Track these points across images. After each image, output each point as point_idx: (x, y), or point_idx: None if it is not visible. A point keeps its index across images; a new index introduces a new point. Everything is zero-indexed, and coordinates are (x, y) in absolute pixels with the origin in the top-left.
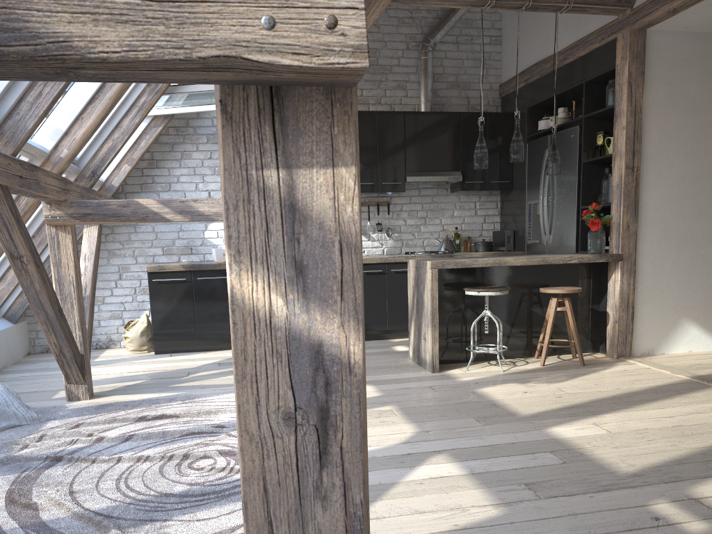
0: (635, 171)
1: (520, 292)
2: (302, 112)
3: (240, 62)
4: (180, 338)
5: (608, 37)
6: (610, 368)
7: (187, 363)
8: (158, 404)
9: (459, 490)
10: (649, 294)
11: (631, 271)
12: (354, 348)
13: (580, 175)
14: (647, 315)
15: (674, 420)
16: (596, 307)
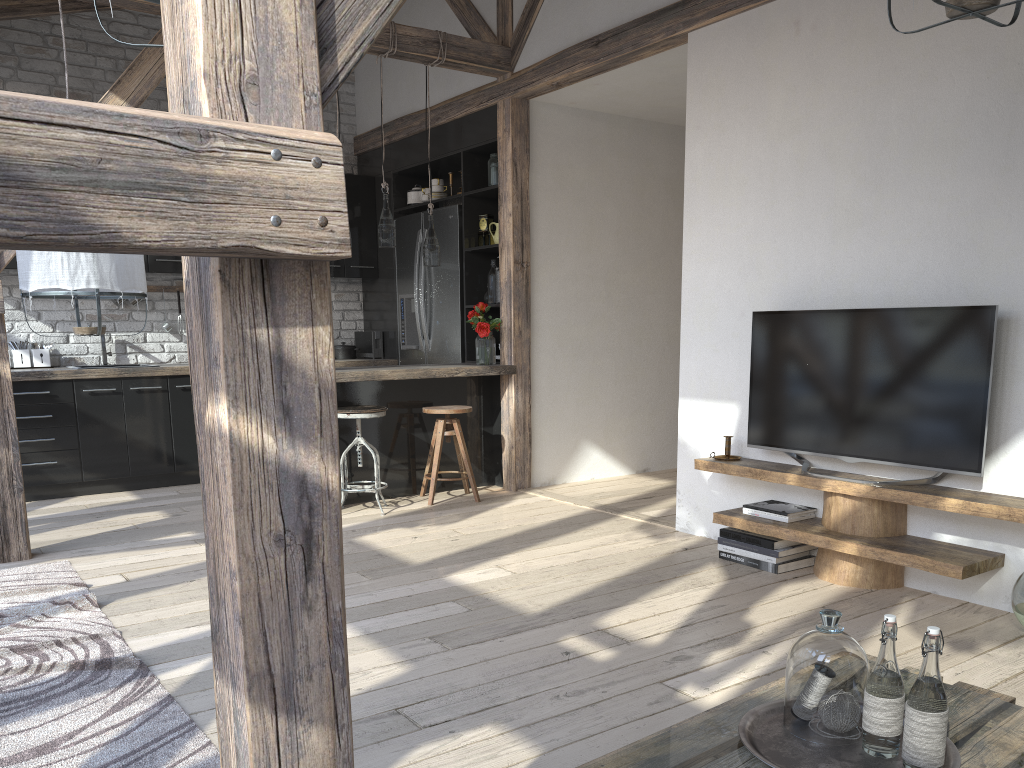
0: (525, 267)
1: (399, 413)
2: (287, 281)
3: (254, 250)
4: None
5: (488, 101)
6: (508, 502)
7: None
8: None
9: (355, 653)
10: (546, 413)
11: (526, 386)
12: (332, 476)
13: (462, 266)
14: (546, 438)
15: (579, 554)
16: (490, 430)
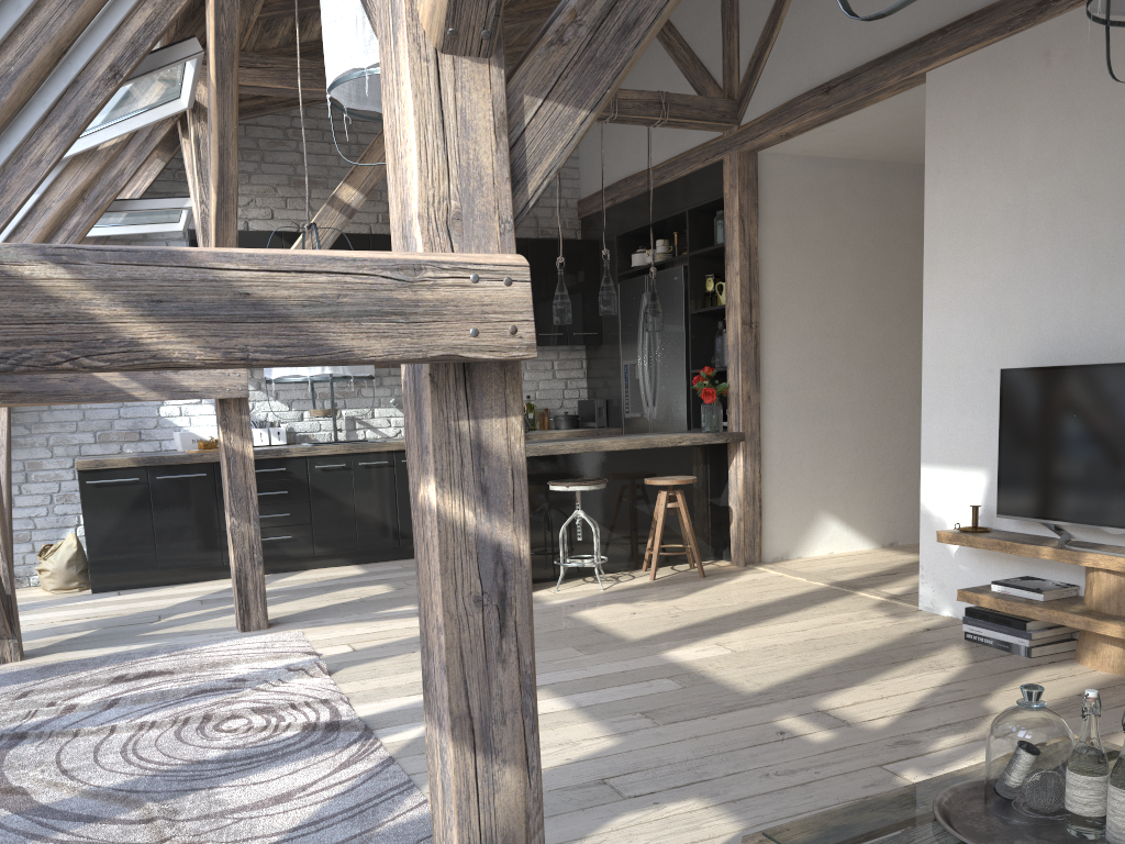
0: (753, 327)
1: (620, 484)
2: (485, 380)
3: (456, 358)
4: (132, 567)
5: (713, 157)
6: (735, 578)
7: (151, 603)
8: (134, 659)
9: (566, 725)
10: (778, 482)
11: (756, 454)
12: (523, 546)
13: (688, 329)
14: (778, 509)
15: (806, 633)
16: (717, 501)
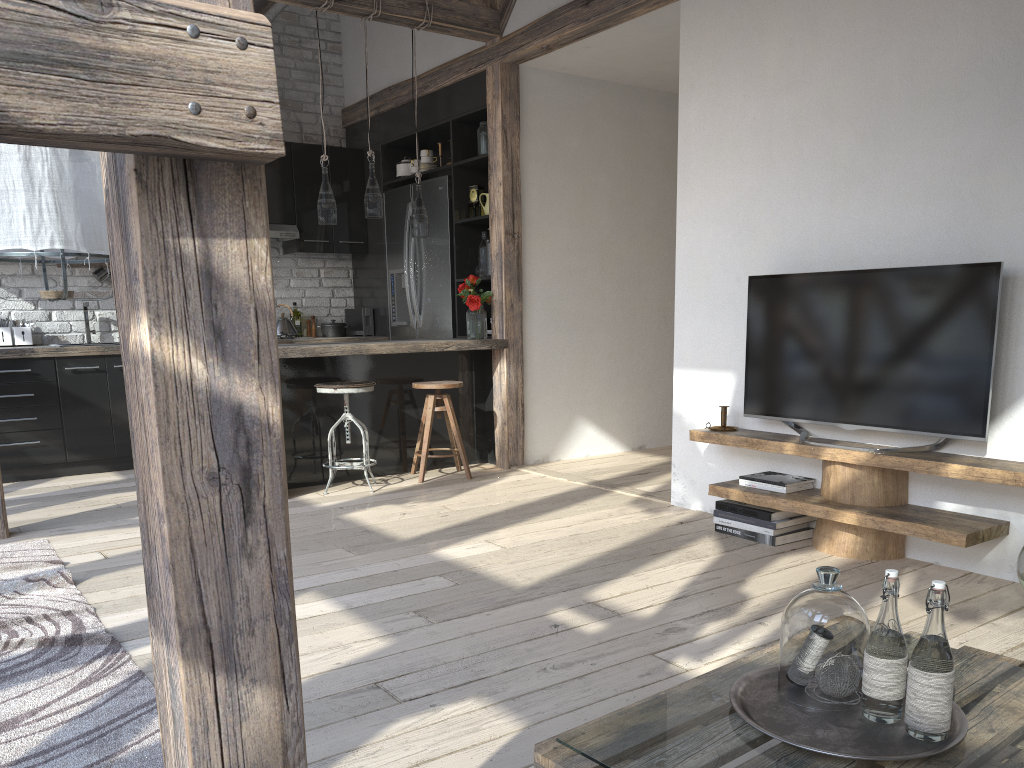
0: (516, 238)
1: (388, 389)
2: (215, 186)
3: (169, 142)
4: None
5: (476, 67)
6: (501, 479)
7: None
8: None
9: (336, 628)
10: (539, 388)
11: (519, 361)
12: (273, 409)
13: (453, 239)
14: (539, 414)
15: (571, 529)
16: (482, 406)
